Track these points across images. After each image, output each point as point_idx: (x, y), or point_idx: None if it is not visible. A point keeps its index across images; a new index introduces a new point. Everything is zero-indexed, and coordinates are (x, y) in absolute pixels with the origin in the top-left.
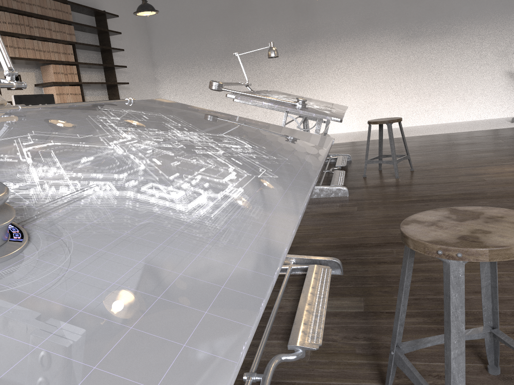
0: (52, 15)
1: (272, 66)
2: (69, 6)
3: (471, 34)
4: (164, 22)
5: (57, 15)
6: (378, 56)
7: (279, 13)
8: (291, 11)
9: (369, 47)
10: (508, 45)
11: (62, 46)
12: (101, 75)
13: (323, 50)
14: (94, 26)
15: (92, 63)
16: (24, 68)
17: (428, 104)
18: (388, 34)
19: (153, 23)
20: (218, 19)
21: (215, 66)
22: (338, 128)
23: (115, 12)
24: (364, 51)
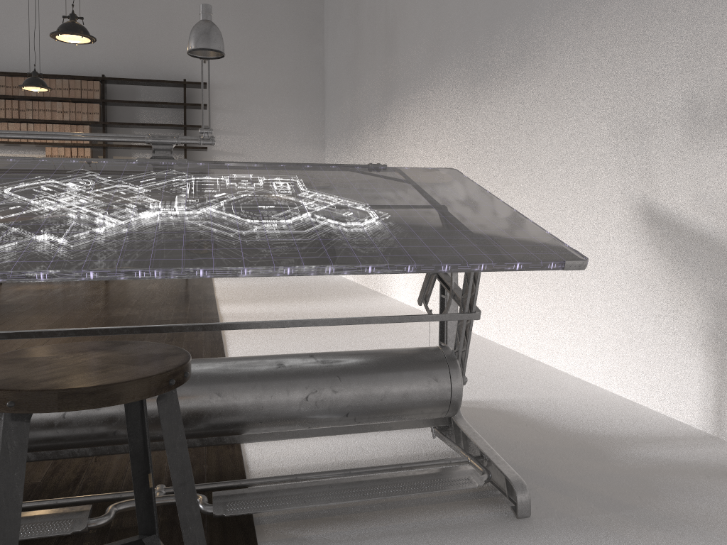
0: (62, 95)
1: (370, 151)
2: (97, 82)
3: (563, 57)
4: (330, 81)
5: (70, 95)
6: (441, 133)
7: (376, 50)
8: (383, 45)
9: (434, 111)
10: (647, 90)
11: (69, 127)
12: (176, 158)
13: (400, 120)
14: (141, 101)
15: (124, 144)
16: (33, 151)
17: (491, 277)
18: (453, 76)
19: (326, 83)
20: (349, 71)
21: (345, 149)
22: (405, 292)
23: (236, 77)
24: (430, 121)
